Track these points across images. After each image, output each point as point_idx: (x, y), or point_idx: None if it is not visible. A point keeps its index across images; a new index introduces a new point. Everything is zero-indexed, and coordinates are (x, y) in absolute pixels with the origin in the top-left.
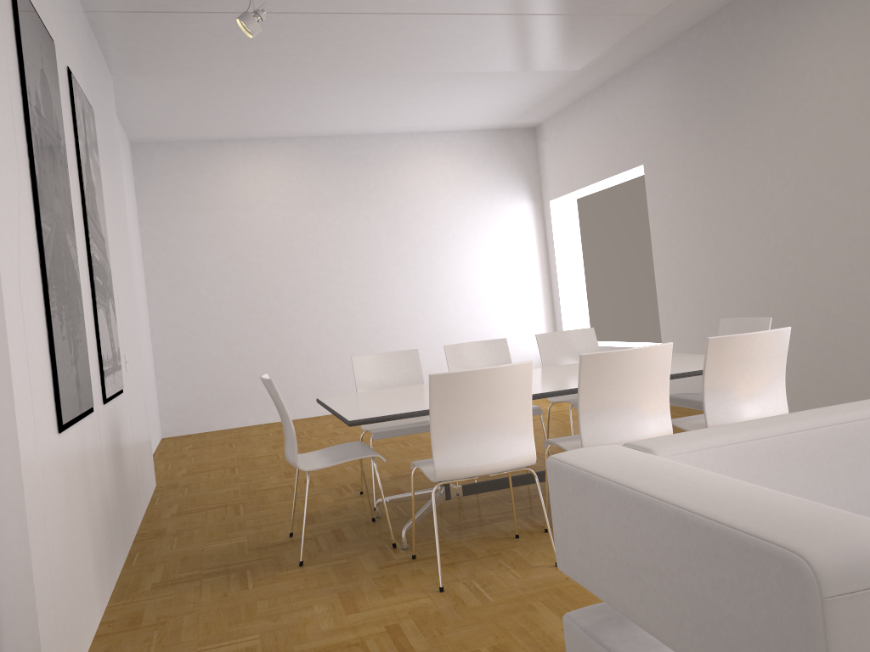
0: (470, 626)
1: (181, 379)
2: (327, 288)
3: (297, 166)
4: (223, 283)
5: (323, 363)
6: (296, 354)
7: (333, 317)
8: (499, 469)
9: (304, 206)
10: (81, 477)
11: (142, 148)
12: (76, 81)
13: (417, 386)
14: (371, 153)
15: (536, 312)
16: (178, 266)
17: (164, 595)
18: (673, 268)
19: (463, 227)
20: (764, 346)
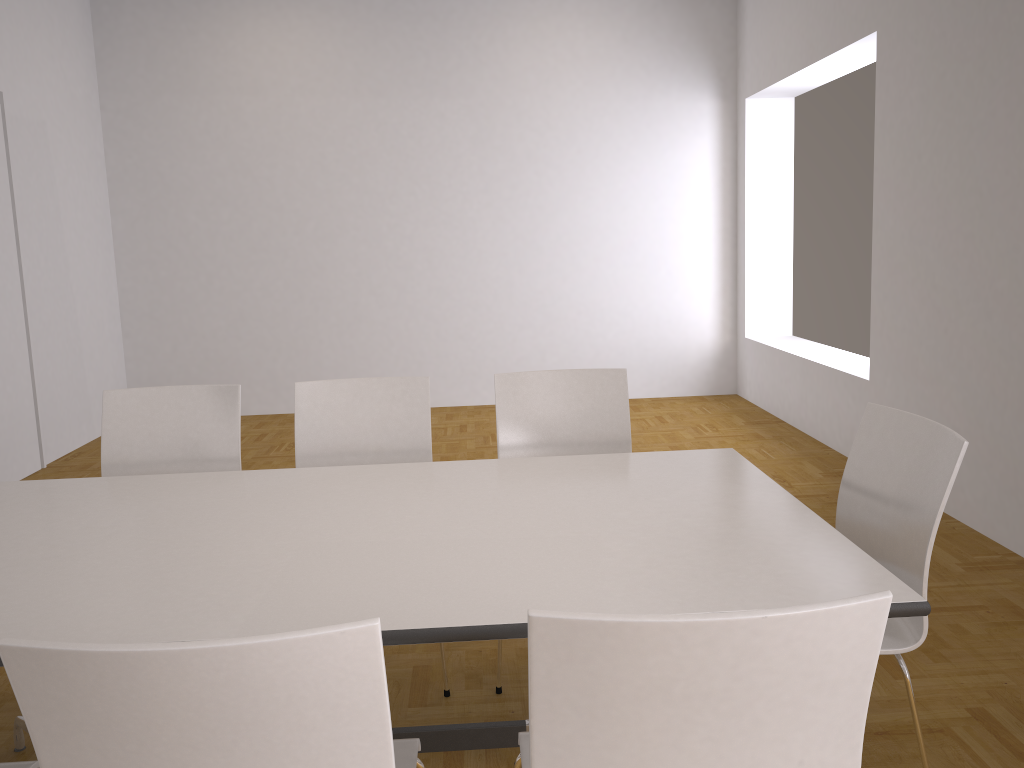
0: None
1: (157, 341)
2: (373, 222)
3: (336, 28)
4: (220, 206)
5: (361, 335)
6: (323, 318)
7: (380, 266)
8: None
9: (344, 93)
10: None
11: None
12: None
13: (139, 486)
14: (455, 9)
15: (706, 282)
16: (156, 177)
17: None
18: (901, 237)
19: (597, 136)
20: (763, 660)
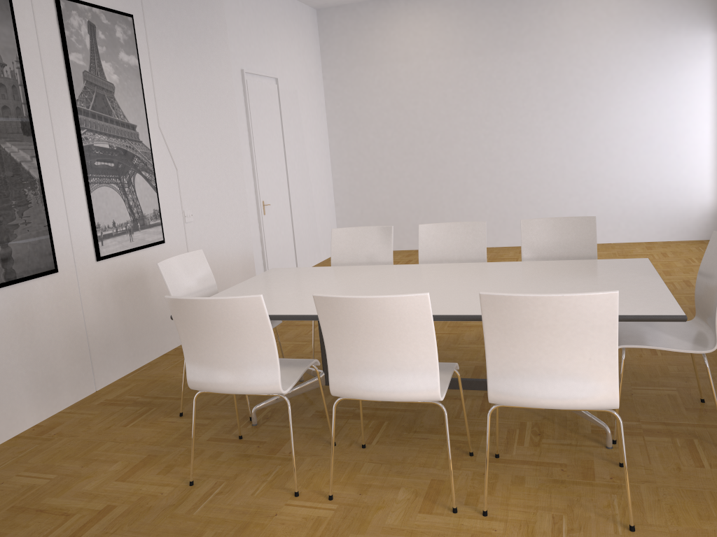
0: (138, 534)
1: (353, 208)
2: (475, 133)
3: (452, 16)
4: (386, 129)
5: (468, 202)
6: (445, 192)
7: (479, 160)
8: (239, 392)
9: (457, 55)
10: (7, 326)
11: (325, 13)
12: (72, 3)
13: (348, 269)
14: None
15: (707, 161)
16: (351, 114)
17: (91, 413)
18: None
19: (624, 67)
20: (566, 313)
